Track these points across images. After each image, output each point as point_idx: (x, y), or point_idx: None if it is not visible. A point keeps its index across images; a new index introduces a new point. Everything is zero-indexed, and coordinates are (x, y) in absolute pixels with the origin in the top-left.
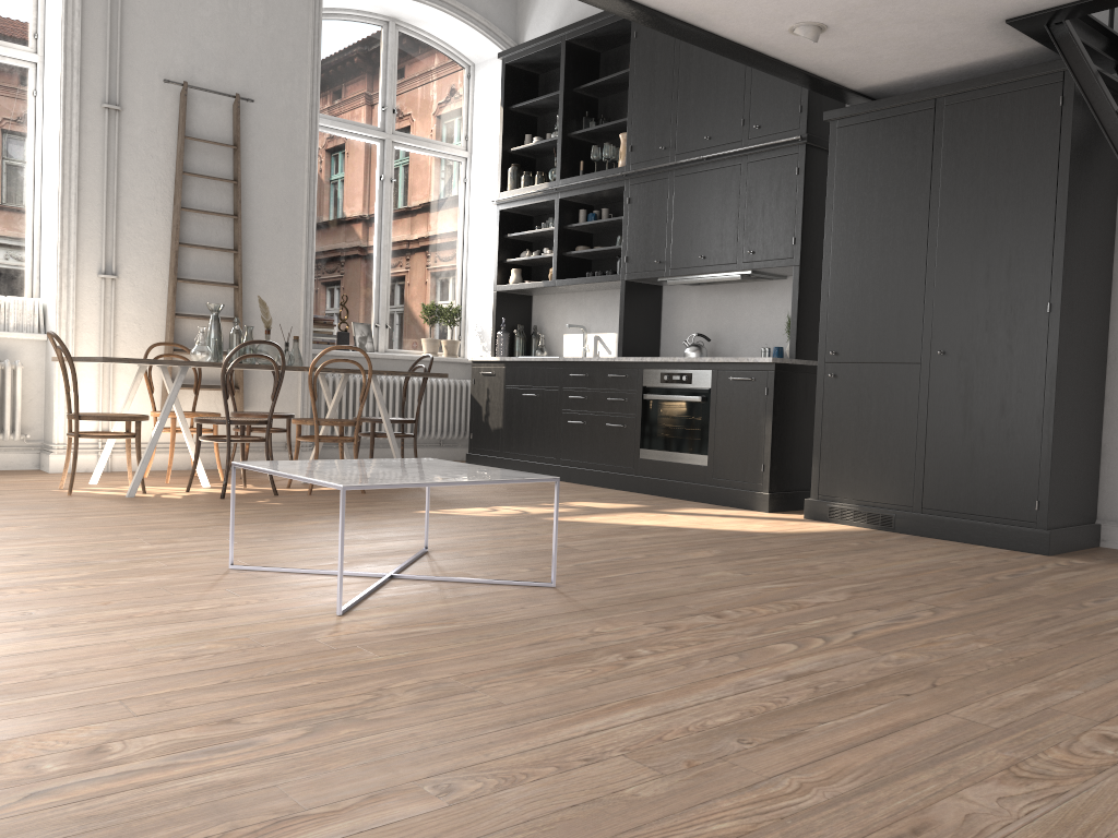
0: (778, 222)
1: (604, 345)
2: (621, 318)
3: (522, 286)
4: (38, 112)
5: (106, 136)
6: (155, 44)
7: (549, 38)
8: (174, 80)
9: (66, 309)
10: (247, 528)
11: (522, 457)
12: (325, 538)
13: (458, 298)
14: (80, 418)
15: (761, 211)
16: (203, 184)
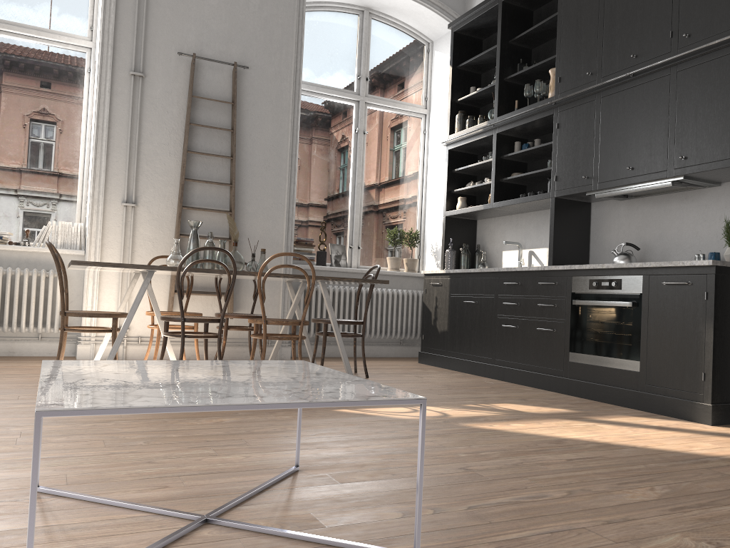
0: (714, 124)
1: (537, 259)
2: (551, 231)
3: (465, 210)
4: (91, 84)
5: (131, 96)
6: (173, 26)
7: (488, 2)
8: (186, 53)
9: (95, 230)
10: (145, 425)
11: (463, 356)
12: (206, 443)
13: (418, 225)
14: (65, 314)
15: (693, 116)
16: (207, 133)
